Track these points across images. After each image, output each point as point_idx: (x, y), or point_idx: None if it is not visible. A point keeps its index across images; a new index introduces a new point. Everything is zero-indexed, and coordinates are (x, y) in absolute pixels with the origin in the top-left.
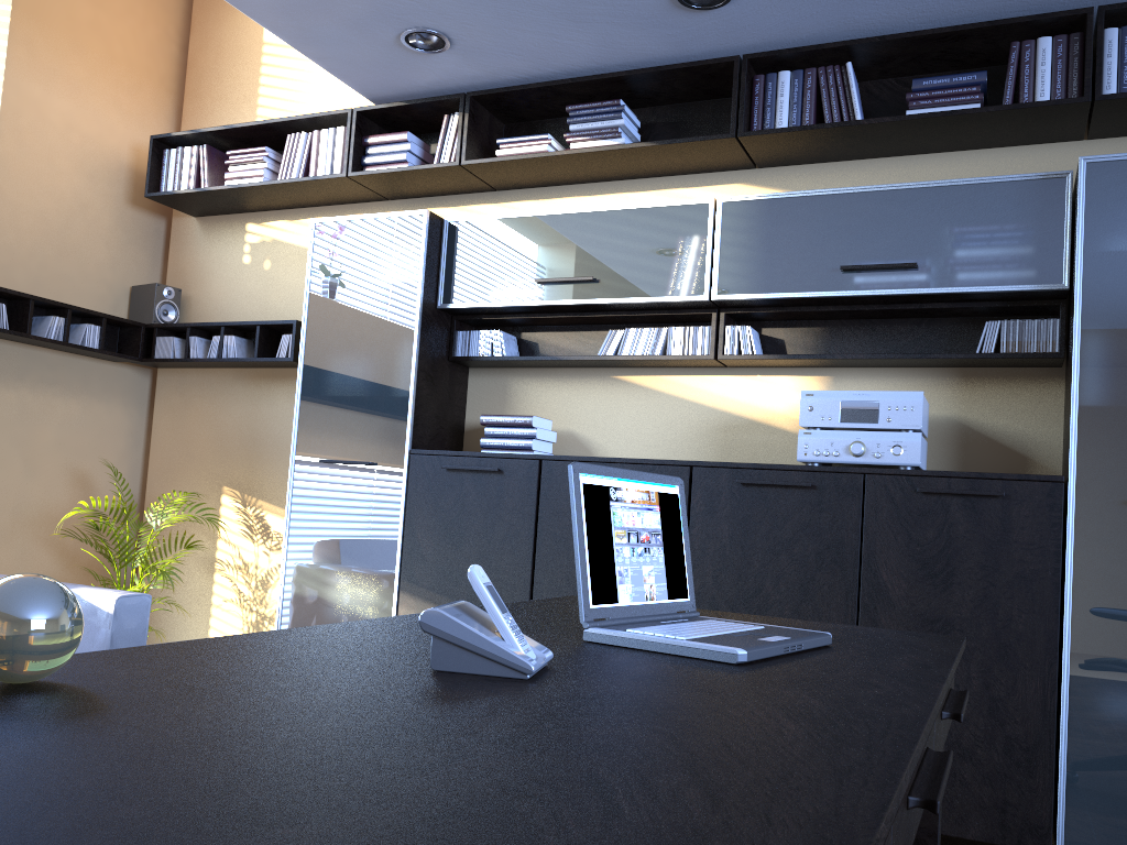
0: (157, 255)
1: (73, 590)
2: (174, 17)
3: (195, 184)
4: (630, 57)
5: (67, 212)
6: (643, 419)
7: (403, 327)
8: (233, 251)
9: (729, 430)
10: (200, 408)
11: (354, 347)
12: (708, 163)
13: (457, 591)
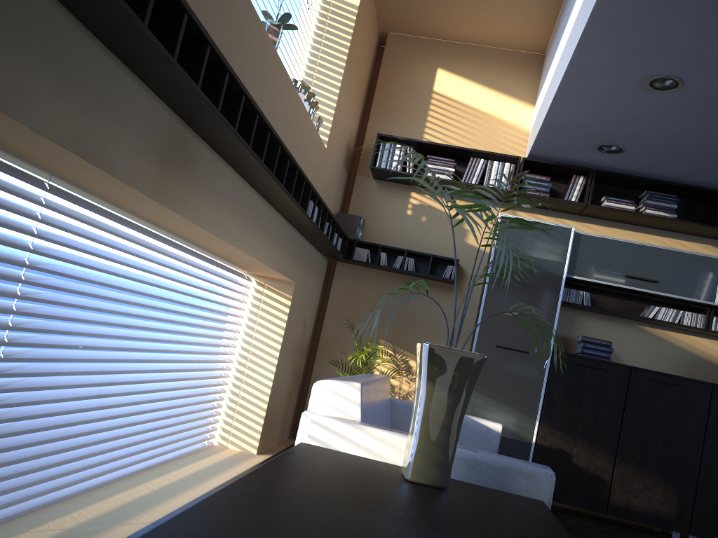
0: (342, 194)
1: (469, 416)
2: (371, 57)
3: (402, 167)
4: (689, 178)
5: (333, 169)
6: (649, 349)
7: (553, 284)
8: (400, 205)
9: (694, 363)
10: (367, 291)
11: (521, 288)
12: (705, 234)
13: (575, 427)
